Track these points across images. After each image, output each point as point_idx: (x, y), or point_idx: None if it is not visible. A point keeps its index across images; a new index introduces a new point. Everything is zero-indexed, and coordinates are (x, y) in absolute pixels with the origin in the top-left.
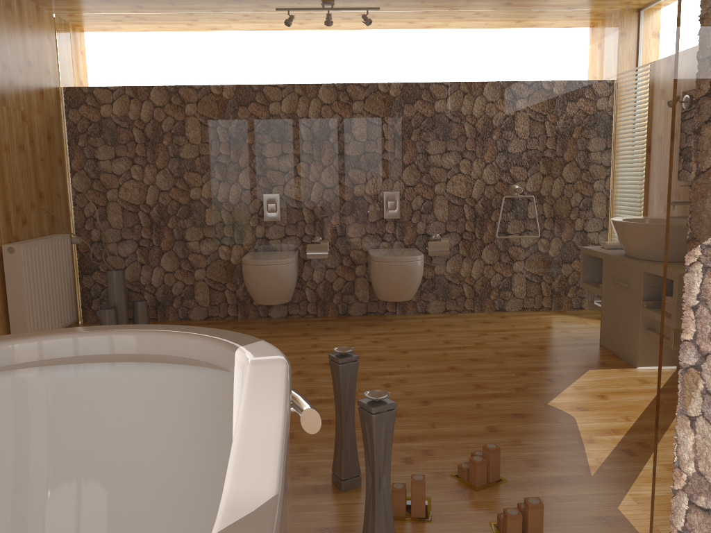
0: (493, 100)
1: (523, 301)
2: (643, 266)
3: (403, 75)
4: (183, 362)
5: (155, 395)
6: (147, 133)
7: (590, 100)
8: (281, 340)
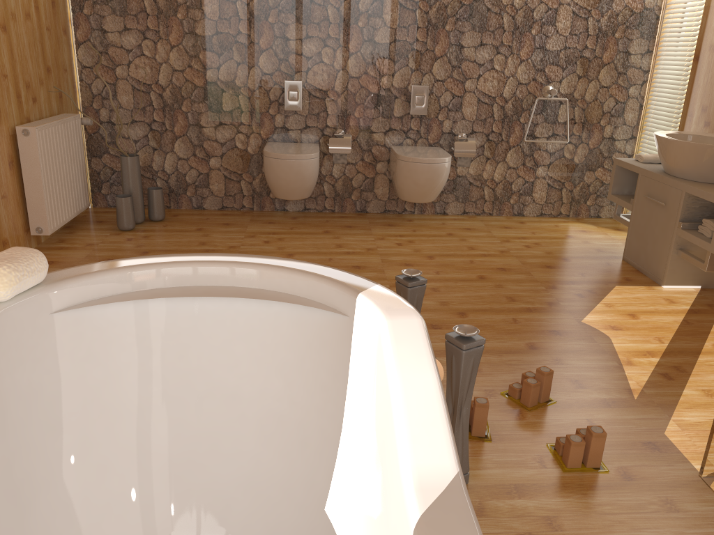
0: None
1: (542, 207)
2: (685, 187)
3: None
4: (293, 301)
5: (256, 329)
6: (160, 4)
7: None
8: (303, 237)
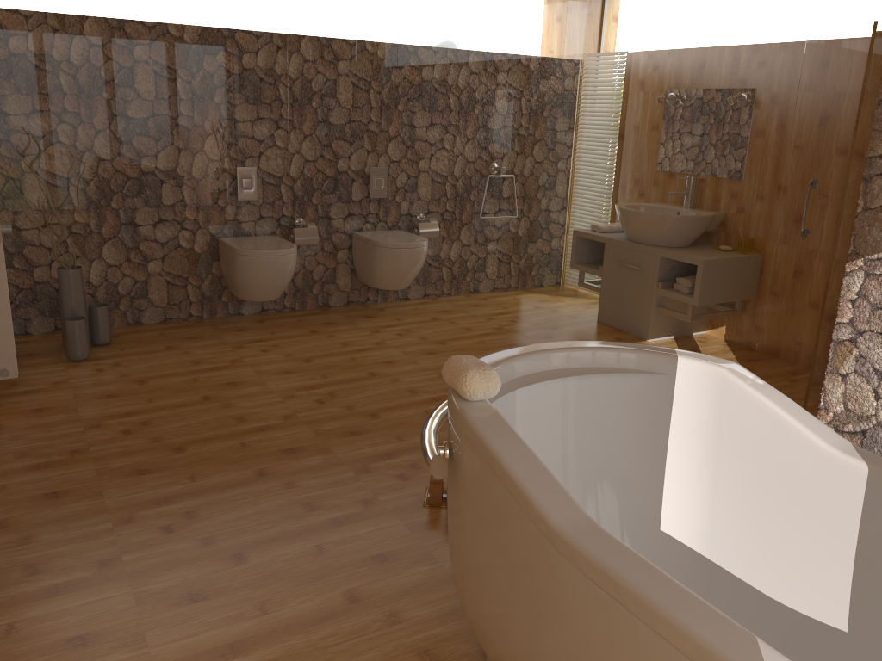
0: (478, 71)
1: (495, 282)
2: (659, 252)
3: (393, 35)
4: (616, 371)
5: (577, 401)
6: (83, 81)
7: (561, 79)
8: (298, 341)
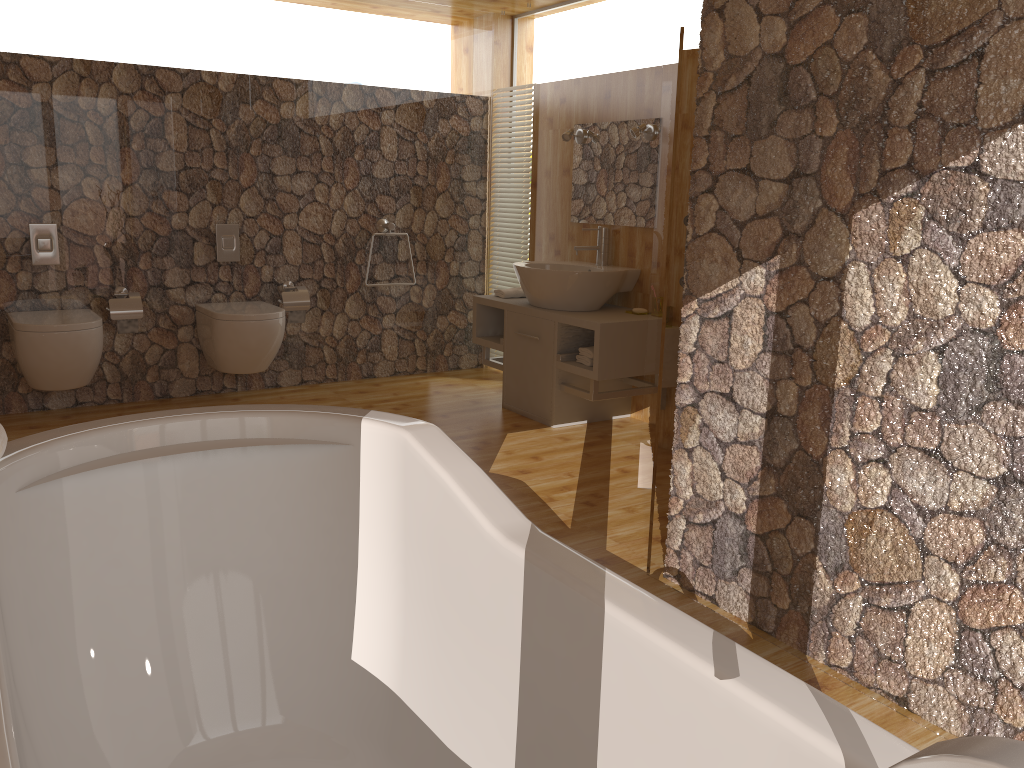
0: (355, 109)
1: (395, 364)
2: (557, 316)
3: (237, 63)
4: (283, 442)
5: (235, 486)
6: None
7: (464, 119)
8: None
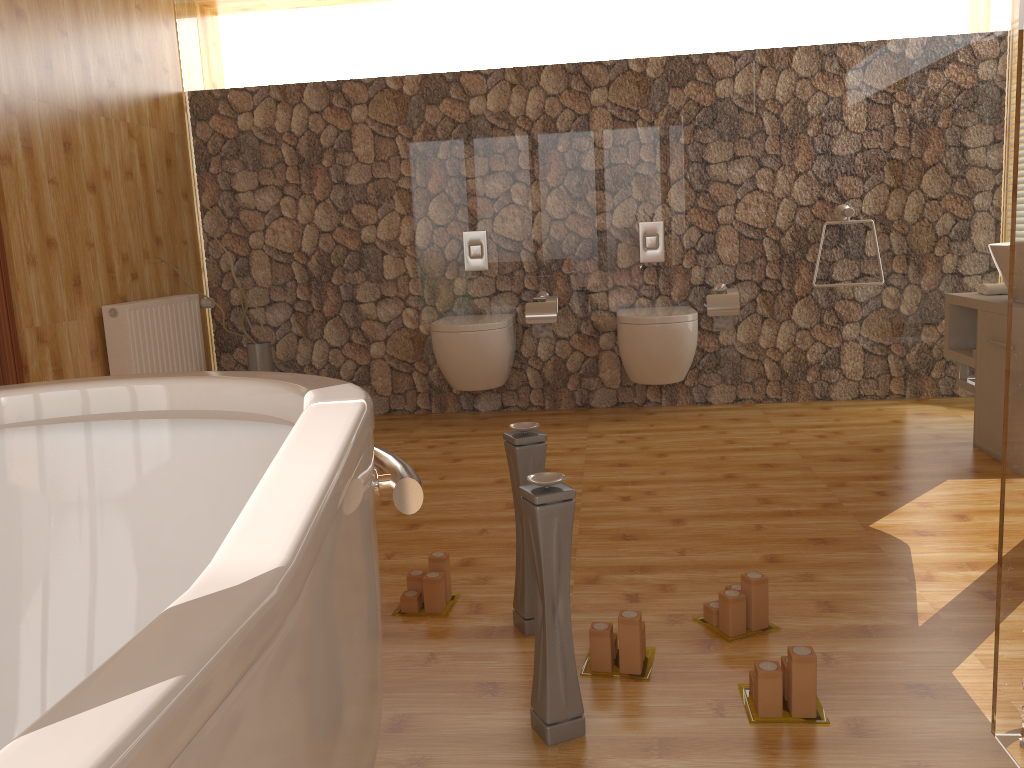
0: (807, 74)
1: (858, 384)
2: None
3: (665, 44)
4: (244, 418)
5: (214, 469)
6: (300, 151)
7: (966, 65)
8: (486, 440)
